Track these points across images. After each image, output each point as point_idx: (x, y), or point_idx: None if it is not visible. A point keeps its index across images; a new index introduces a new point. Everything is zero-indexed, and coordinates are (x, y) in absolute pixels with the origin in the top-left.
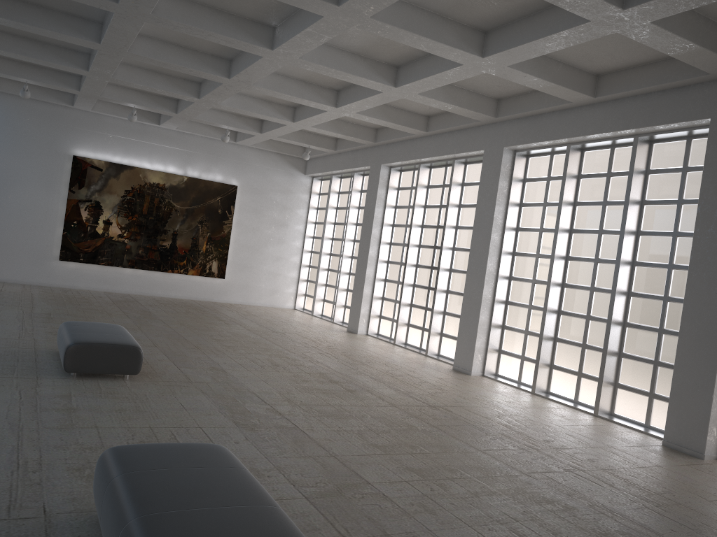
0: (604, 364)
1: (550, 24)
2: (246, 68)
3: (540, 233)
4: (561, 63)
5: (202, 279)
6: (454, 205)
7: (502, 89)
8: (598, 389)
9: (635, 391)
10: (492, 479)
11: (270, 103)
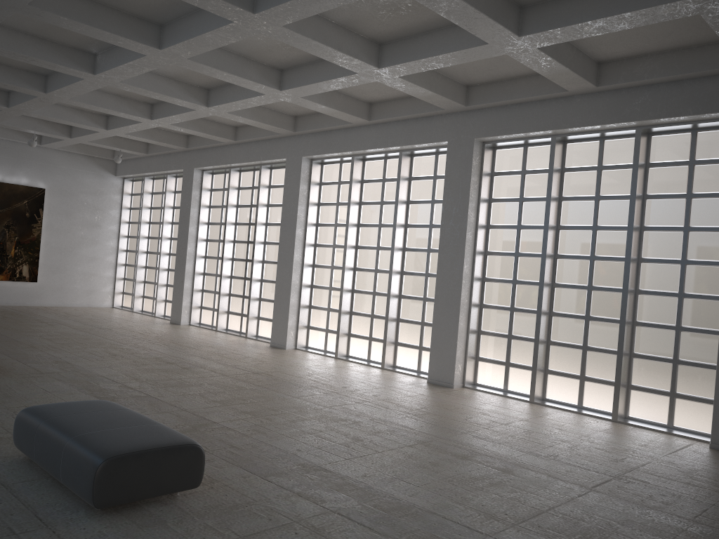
0: (387, 328)
1: (329, 71)
2: (66, 86)
3: (335, 228)
4: (342, 94)
5: (12, 284)
6: (263, 205)
7: (298, 109)
8: (383, 348)
9: (409, 347)
10: (304, 412)
11: (82, 111)
